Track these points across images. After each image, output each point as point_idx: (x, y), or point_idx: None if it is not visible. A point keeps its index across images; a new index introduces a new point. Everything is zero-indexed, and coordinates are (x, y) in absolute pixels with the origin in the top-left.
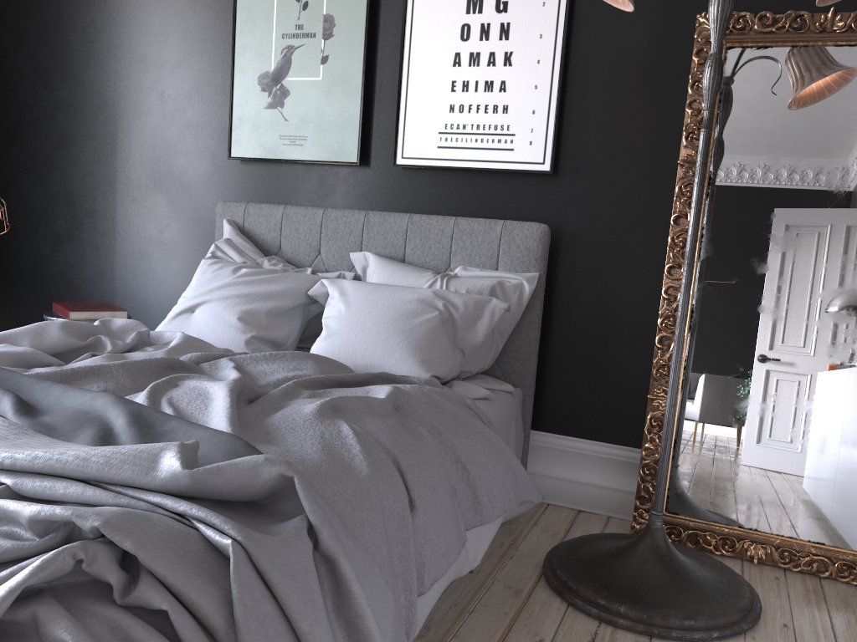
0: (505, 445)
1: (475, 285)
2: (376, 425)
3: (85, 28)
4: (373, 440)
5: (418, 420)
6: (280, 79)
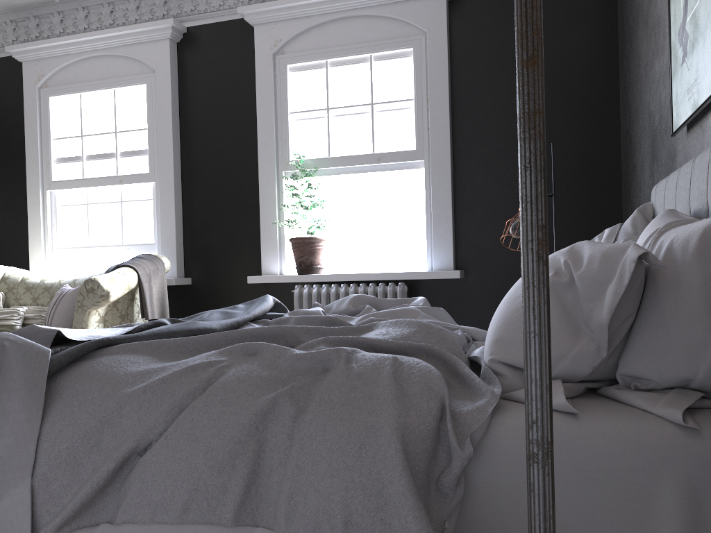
0: (393, 455)
1: (687, 230)
2: (240, 370)
3: (643, 58)
4: (204, 377)
5: (318, 387)
6: (684, 25)
